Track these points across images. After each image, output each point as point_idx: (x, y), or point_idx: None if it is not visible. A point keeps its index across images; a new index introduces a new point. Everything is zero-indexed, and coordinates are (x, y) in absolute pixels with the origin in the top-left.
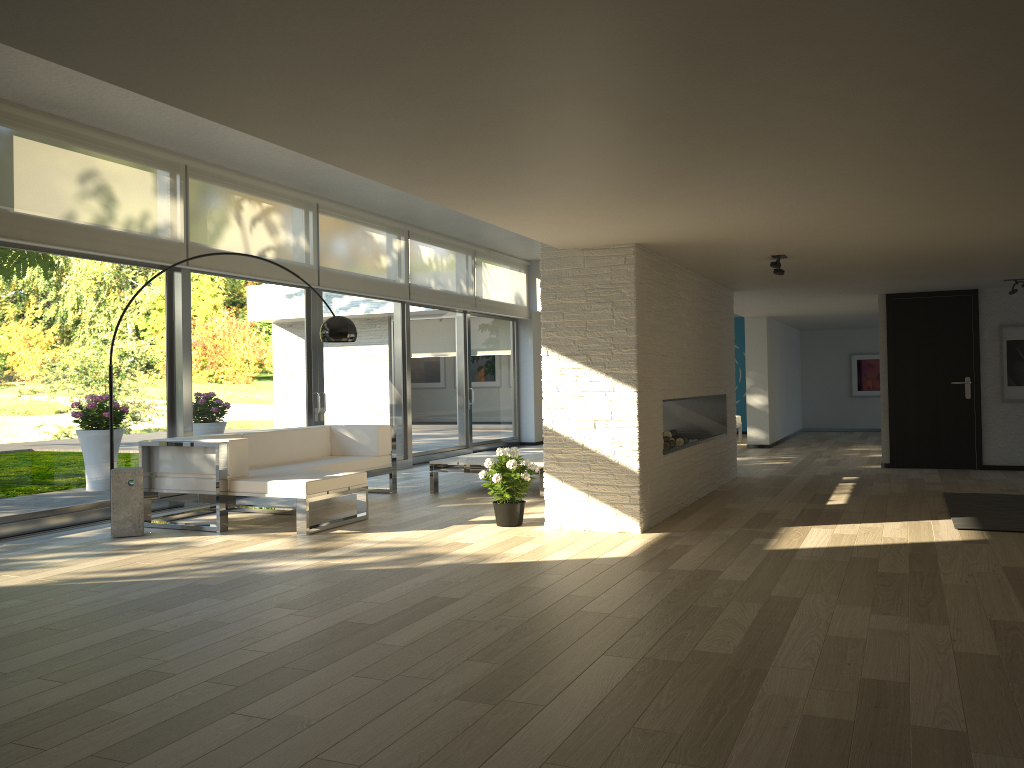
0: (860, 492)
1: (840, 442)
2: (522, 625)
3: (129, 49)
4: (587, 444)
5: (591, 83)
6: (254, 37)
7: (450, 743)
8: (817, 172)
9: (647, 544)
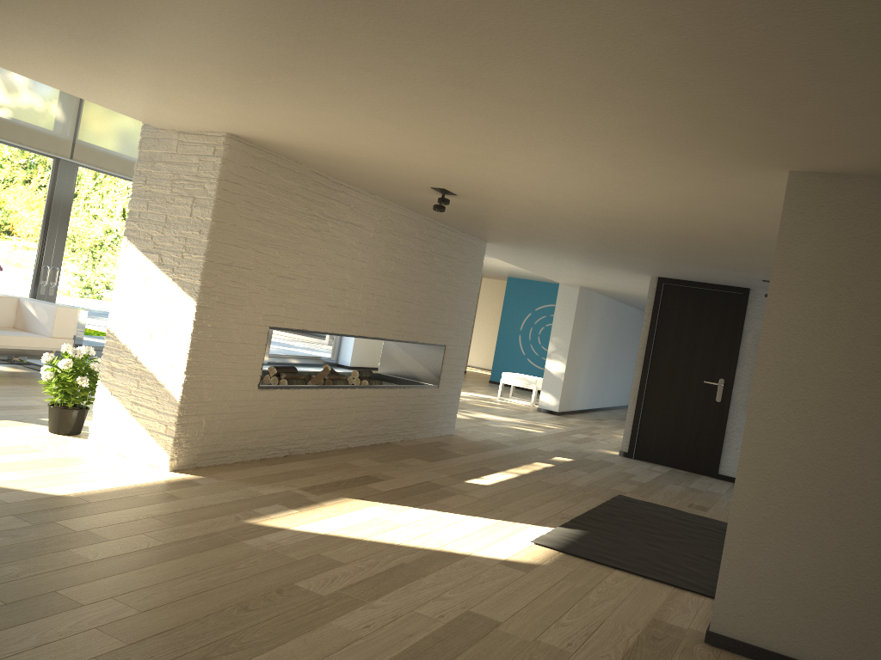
0: (534, 476)
1: None
2: None
3: None
4: (141, 357)
5: None
6: None
7: None
8: None
9: (134, 485)
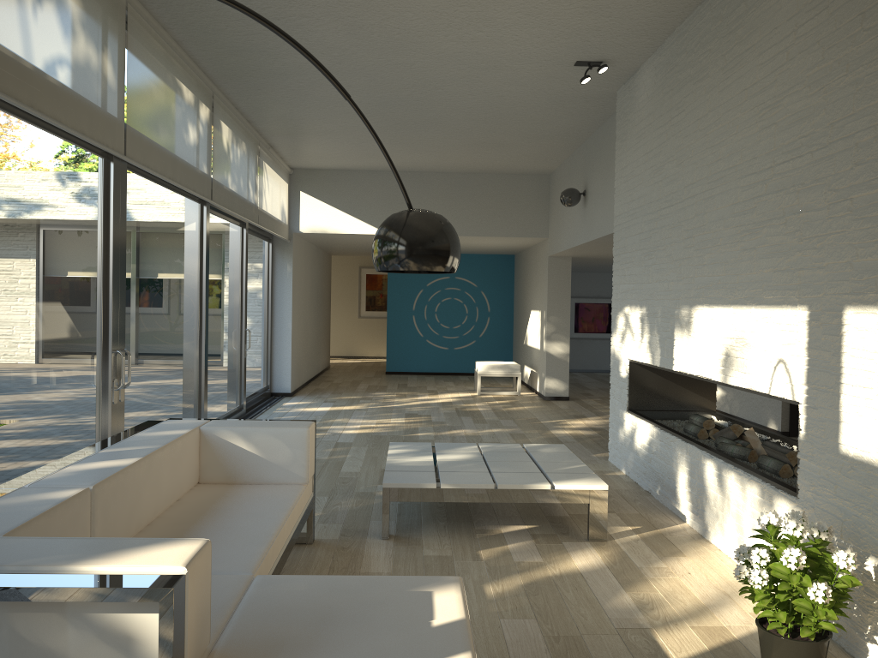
0: None
1: (607, 389)
2: None
3: None
4: None
5: None
6: None
7: None
8: None
9: None
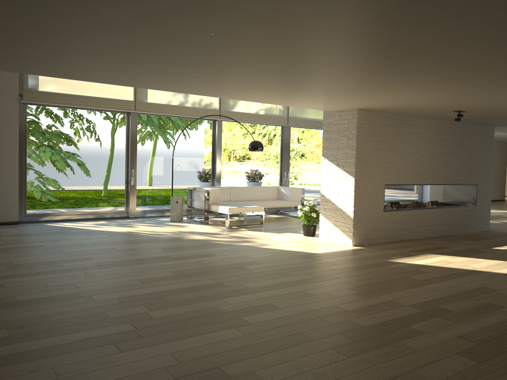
0: None
1: None
2: (212, 266)
3: (40, 71)
4: (335, 202)
5: (168, 65)
6: (57, 65)
7: (109, 288)
8: (348, 80)
9: (341, 250)
